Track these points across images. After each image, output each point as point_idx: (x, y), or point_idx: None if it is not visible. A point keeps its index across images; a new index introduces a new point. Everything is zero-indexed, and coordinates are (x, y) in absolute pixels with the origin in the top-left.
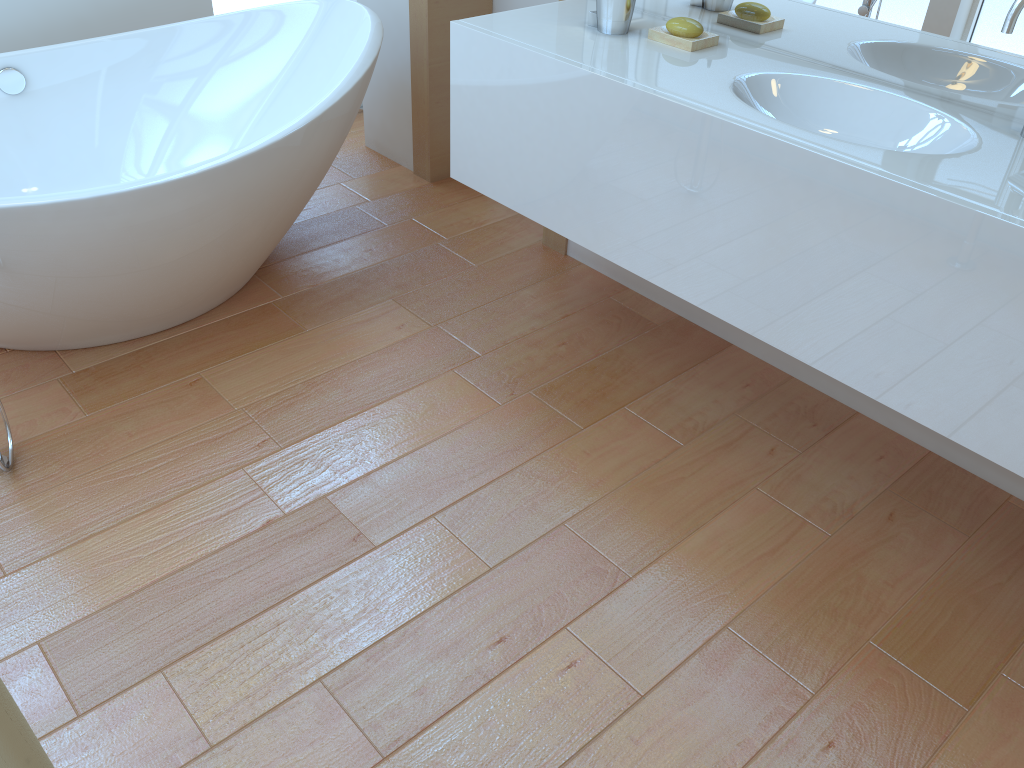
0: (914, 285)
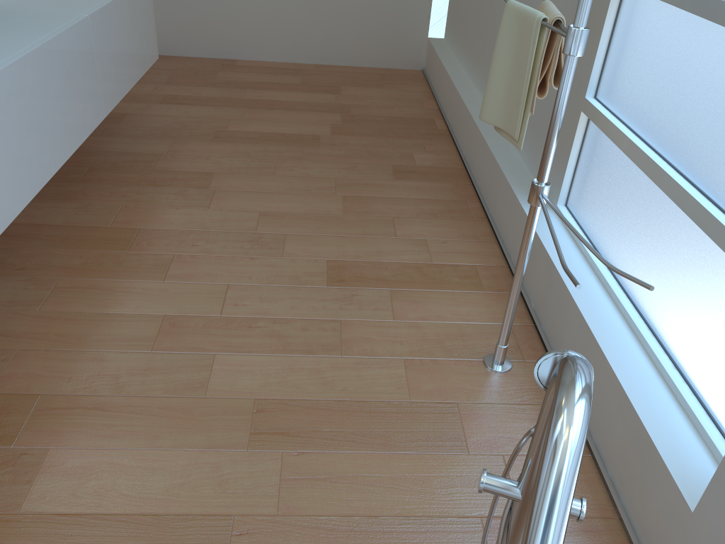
0: (35, 107)
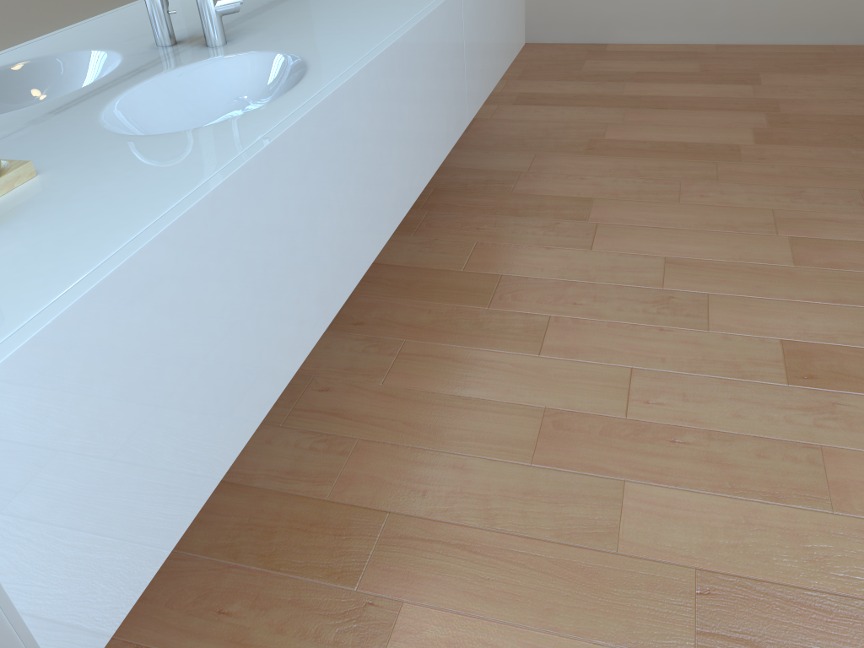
0: (399, 113)
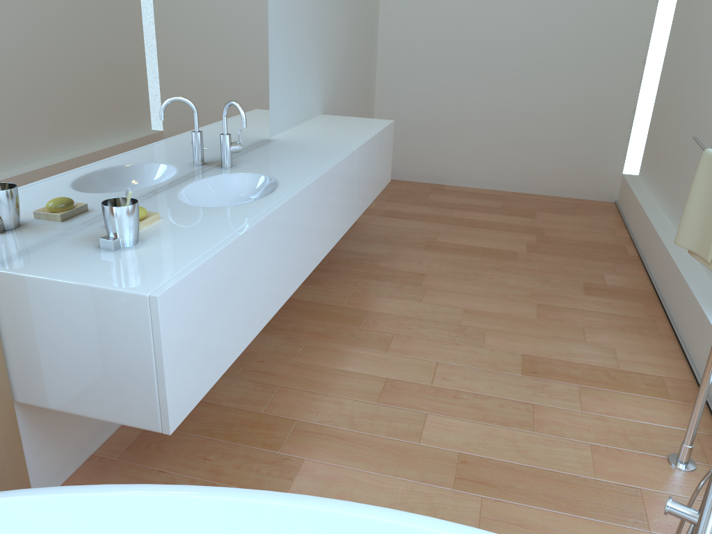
0: (320, 210)
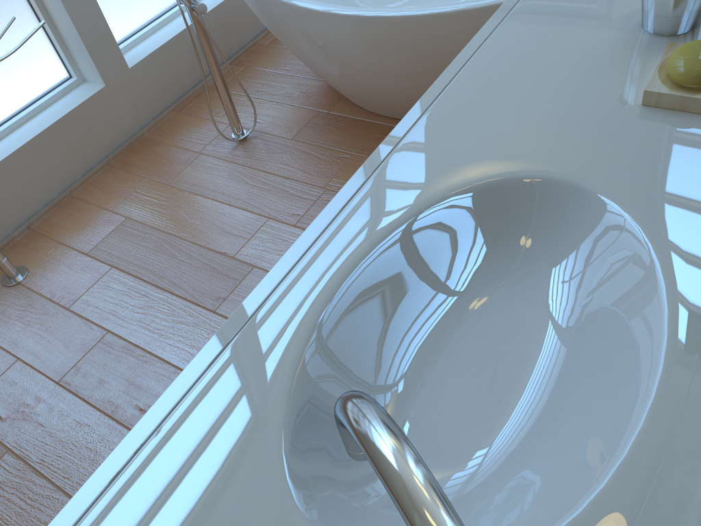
0: None
